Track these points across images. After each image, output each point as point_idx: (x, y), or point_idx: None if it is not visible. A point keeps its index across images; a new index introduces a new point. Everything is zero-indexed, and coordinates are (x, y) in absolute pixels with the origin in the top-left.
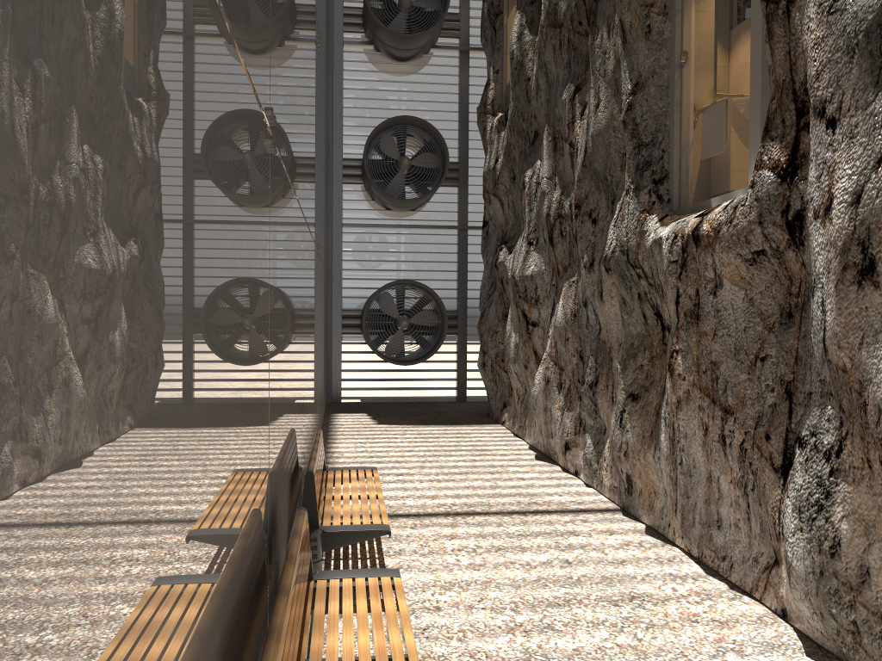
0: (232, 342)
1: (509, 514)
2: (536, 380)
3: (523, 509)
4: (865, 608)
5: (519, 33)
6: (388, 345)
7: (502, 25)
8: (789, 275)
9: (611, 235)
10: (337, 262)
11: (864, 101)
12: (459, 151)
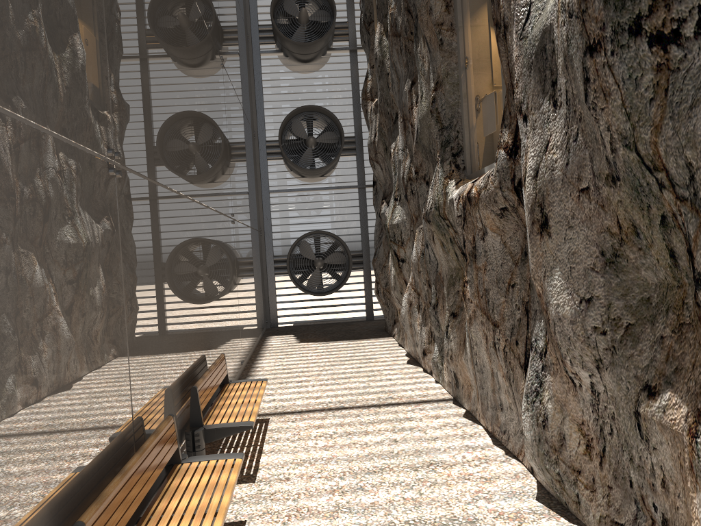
0: (53, 317)
1: (368, 407)
2: (403, 304)
3: (380, 402)
4: (564, 464)
5: (380, 39)
6: (309, 281)
7: (374, 31)
8: (524, 225)
9: (430, 195)
10: (267, 220)
11: (538, 104)
12: (354, 128)
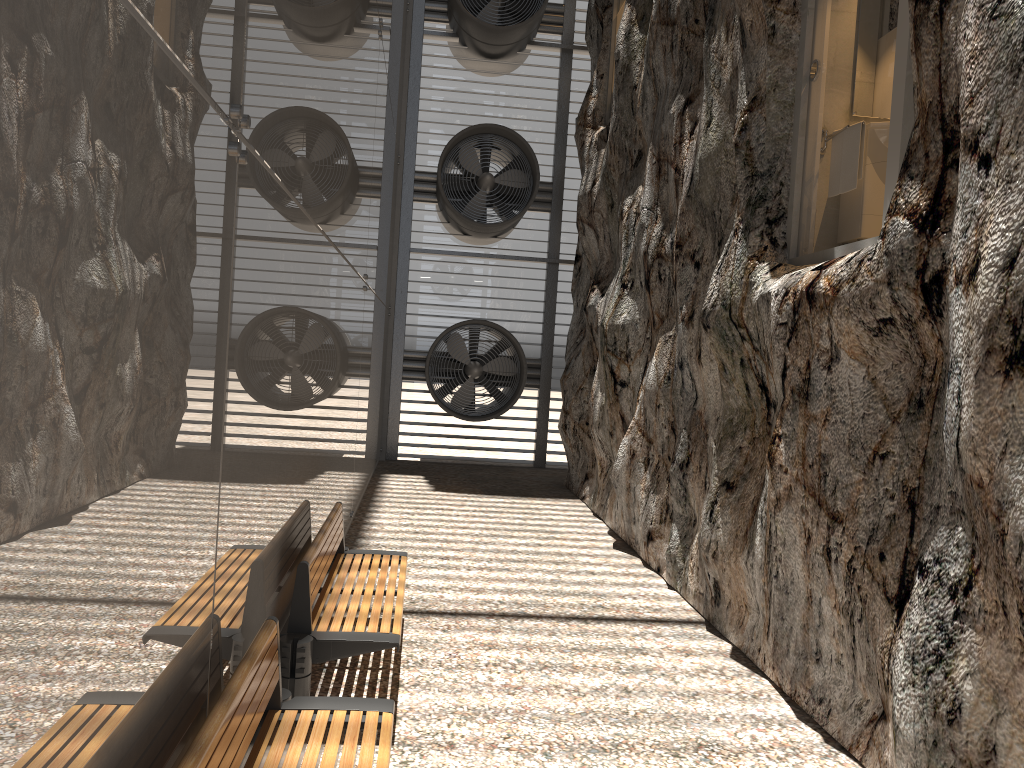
0: (108, 424)
1: (567, 619)
2: (619, 453)
3: (585, 613)
4: None
5: (628, 30)
6: (455, 396)
7: (611, 20)
8: (922, 353)
9: (713, 284)
10: (401, 294)
11: None
12: (554, 170)
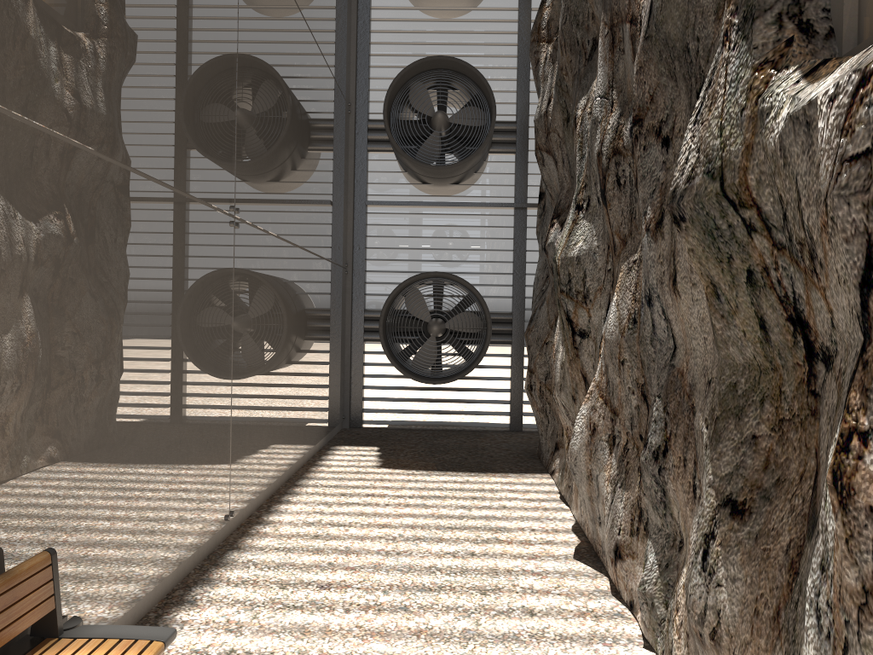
0: None
1: None
2: (576, 427)
3: None
4: None
5: None
6: (416, 357)
7: None
8: None
9: (688, 143)
10: (359, 251)
11: None
12: (517, 107)
